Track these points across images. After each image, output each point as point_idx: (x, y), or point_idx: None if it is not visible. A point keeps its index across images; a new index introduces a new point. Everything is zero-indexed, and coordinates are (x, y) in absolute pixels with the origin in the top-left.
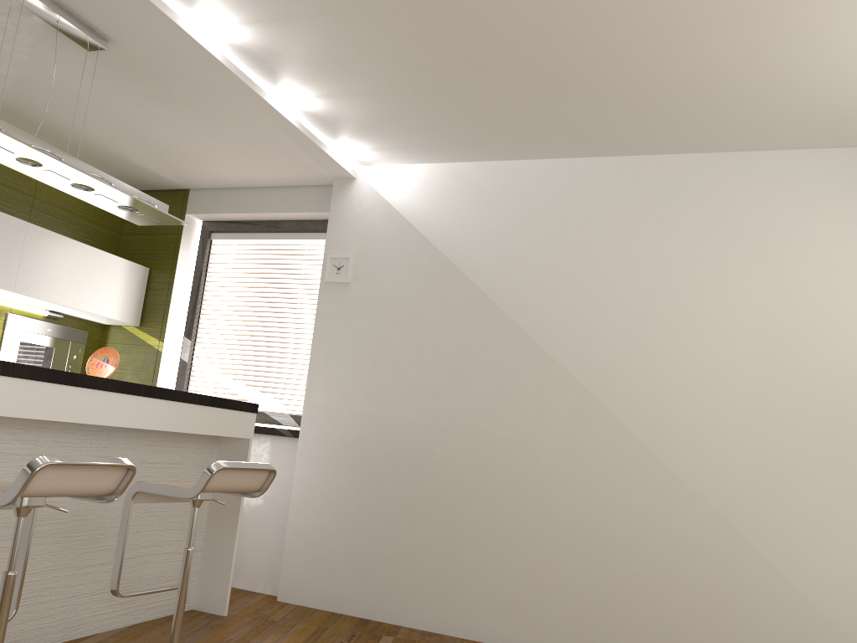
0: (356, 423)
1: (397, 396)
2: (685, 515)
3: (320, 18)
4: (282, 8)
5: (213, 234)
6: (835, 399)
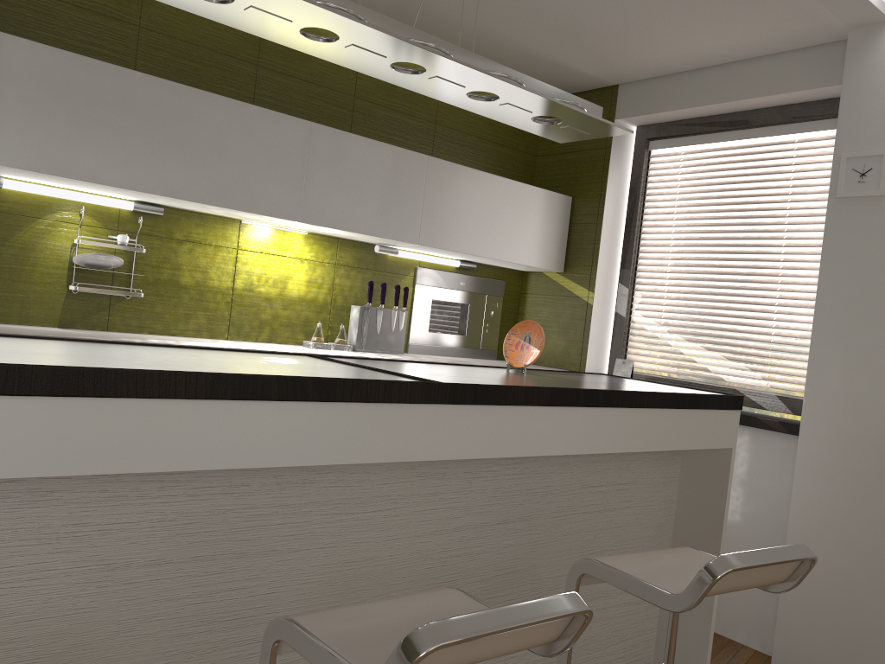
0: None
1: None
2: None
3: None
4: None
5: (652, 142)
6: None
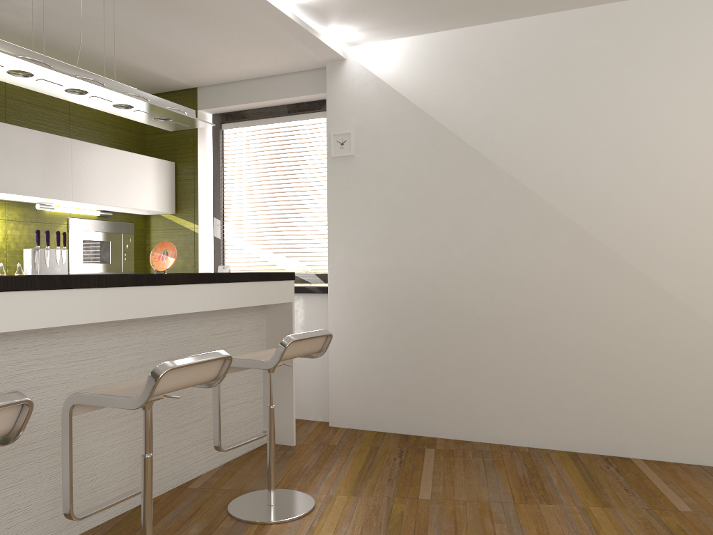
0: (376, 276)
1: (408, 250)
2: (678, 326)
3: None
4: None
5: (223, 124)
6: None
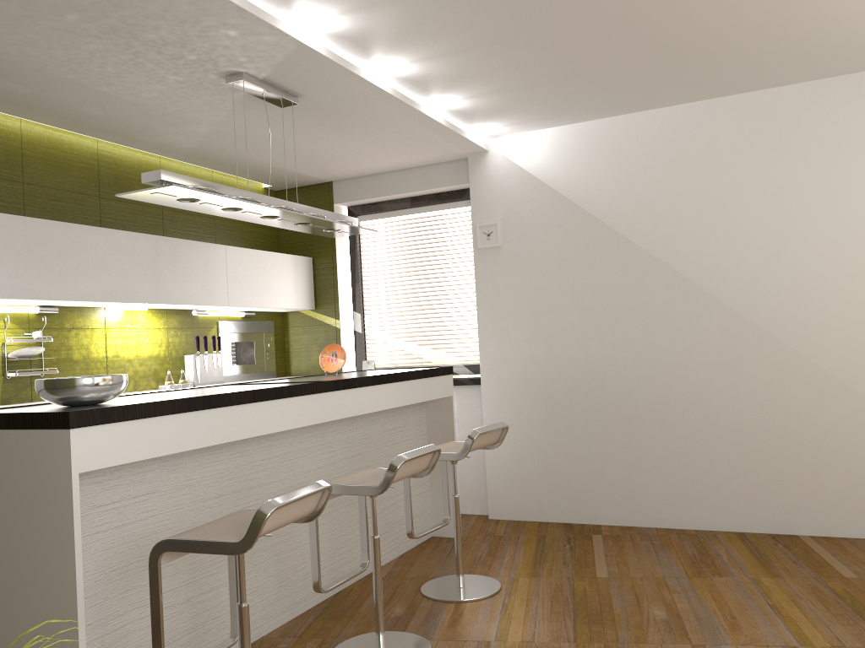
0: (530, 366)
1: (562, 338)
2: (837, 403)
3: (480, 48)
4: (449, 48)
5: (359, 216)
6: None
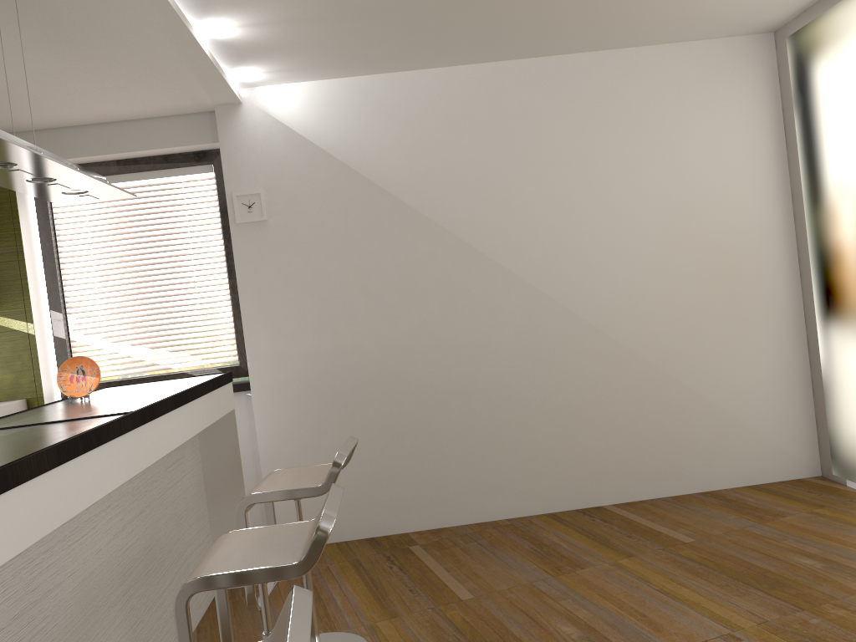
0: (313, 362)
1: (349, 327)
2: (628, 371)
3: None
4: None
5: None
6: (723, 254)
